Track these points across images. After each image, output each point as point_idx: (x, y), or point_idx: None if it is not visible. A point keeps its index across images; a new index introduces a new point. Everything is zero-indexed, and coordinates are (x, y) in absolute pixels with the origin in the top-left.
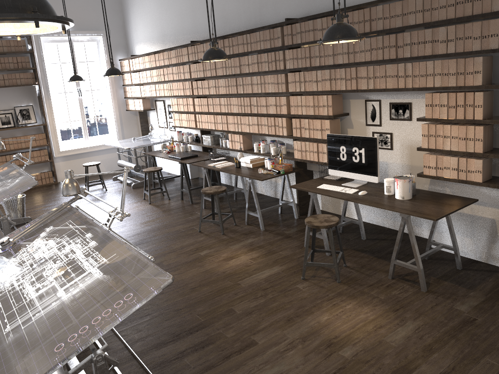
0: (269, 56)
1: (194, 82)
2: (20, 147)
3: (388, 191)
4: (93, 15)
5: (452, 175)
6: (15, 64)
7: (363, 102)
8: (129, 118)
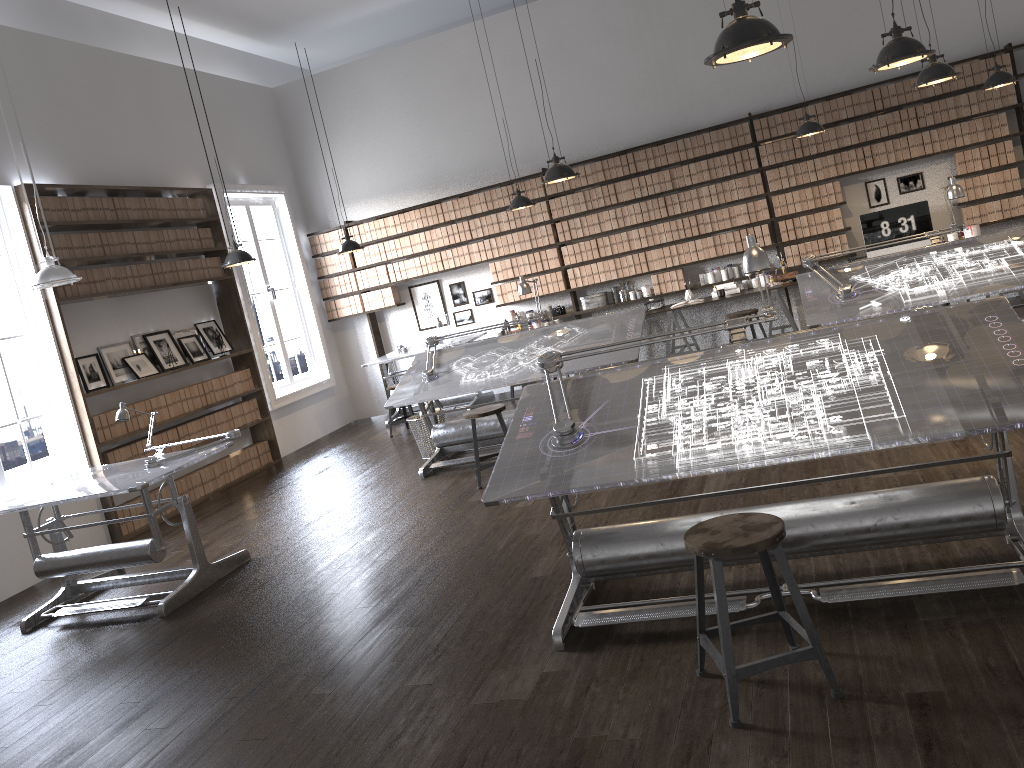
0: (730, 158)
1: (562, 222)
2: (226, 397)
3: None
4: (263, 160)
5: (997, 217)
6: (198, 242)
7: (861, 185)
8: (327, 337)
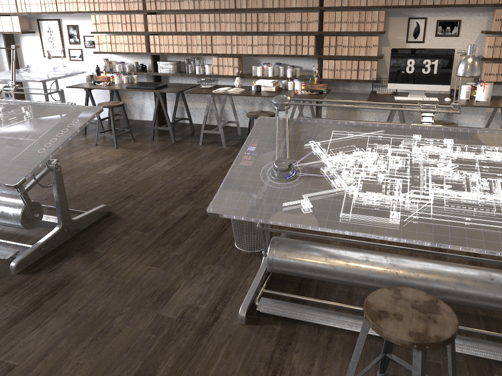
0: None
1: None
2: None
3: (467, 96)
4: None
5: None
6: None
7: (405, 20)
8: None
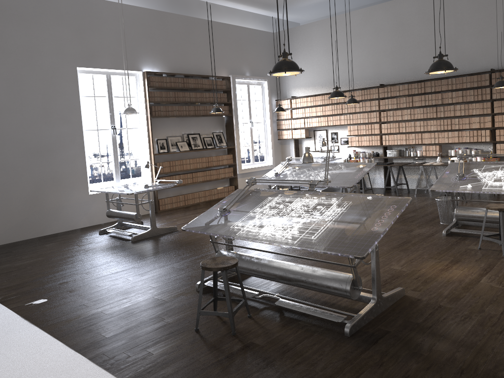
0: (475, 92)
1: (384, 112)
2: (218, 164)
3: None
4: (260, 65)
5: None
6: (219, 99)
7: None
8: (277, 146)
